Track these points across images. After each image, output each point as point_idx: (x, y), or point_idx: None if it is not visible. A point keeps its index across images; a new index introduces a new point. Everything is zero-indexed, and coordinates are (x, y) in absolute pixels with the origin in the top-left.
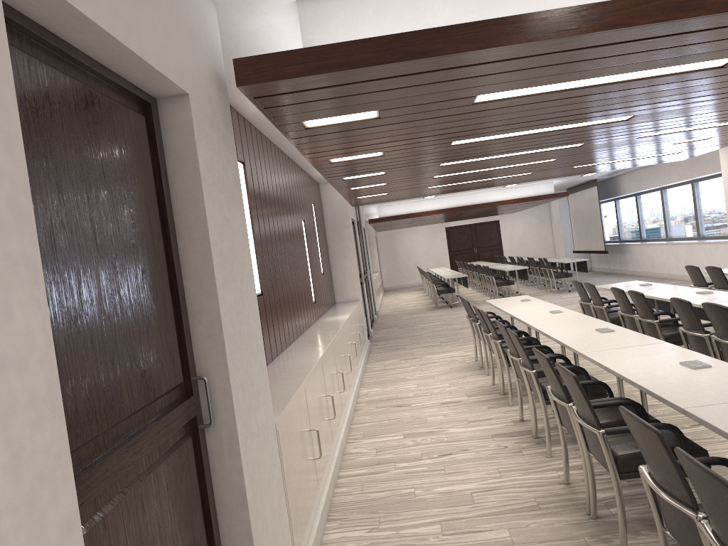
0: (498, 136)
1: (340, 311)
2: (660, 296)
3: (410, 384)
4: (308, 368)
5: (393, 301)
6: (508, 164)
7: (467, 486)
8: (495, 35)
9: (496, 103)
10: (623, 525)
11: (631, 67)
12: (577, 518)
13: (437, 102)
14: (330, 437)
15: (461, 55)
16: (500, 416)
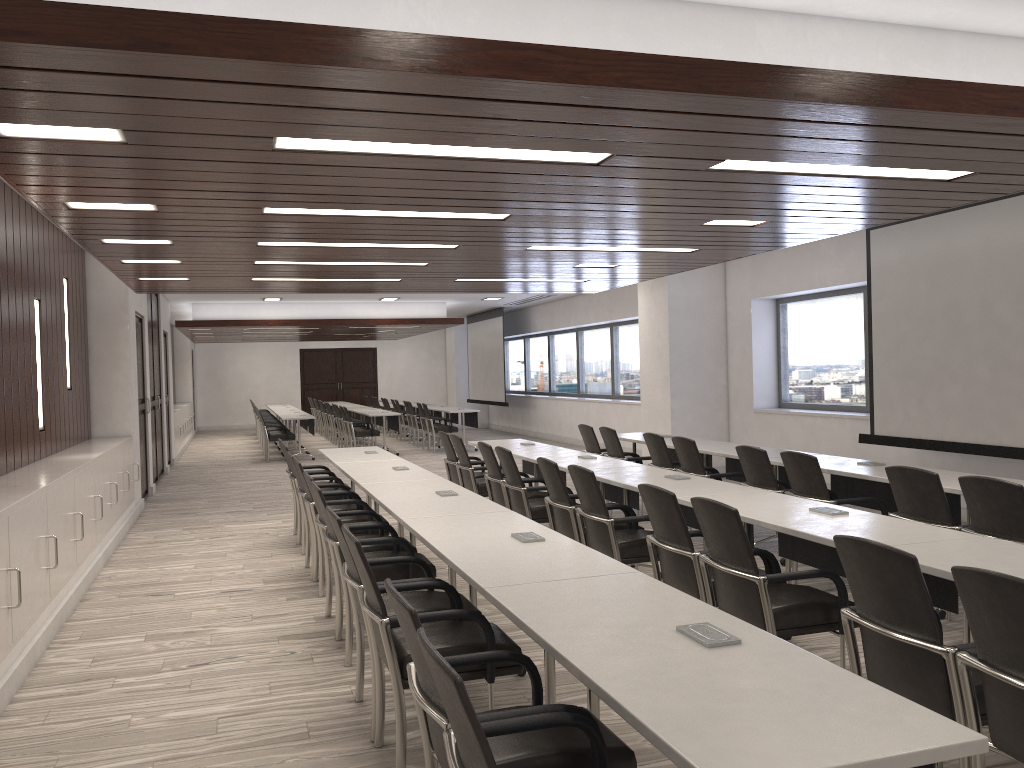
0: (331, 212)
1: (91, 449)
2: (536, 457)
3: (185, 564)
4: None
5: (205, 447)
6: (362, 260)
7: (215, 709)
8: (277, 44)
9: (309, 156)
10: (402, 752)
11: (483, 140)
12: (356, 748)
13: (215, 134)
14: (8, 637)
15: (225, 63)
16: (301, 611)
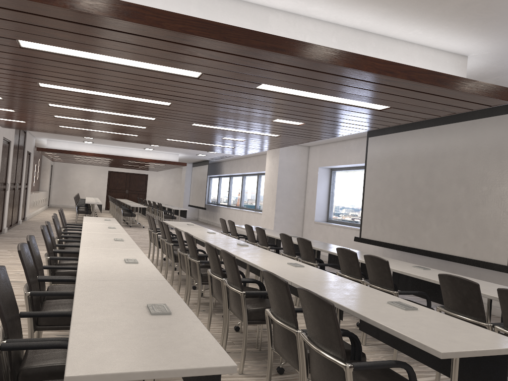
0: (76, 90)
1: None
2: (186, 230)
3: None
4: None
5: (49, 214)
6: (110, 121)
7: None
8: None
9: (42, 53)
10: None
11: (129, 55)
12: None
13: None
14: None
15: None
16: None
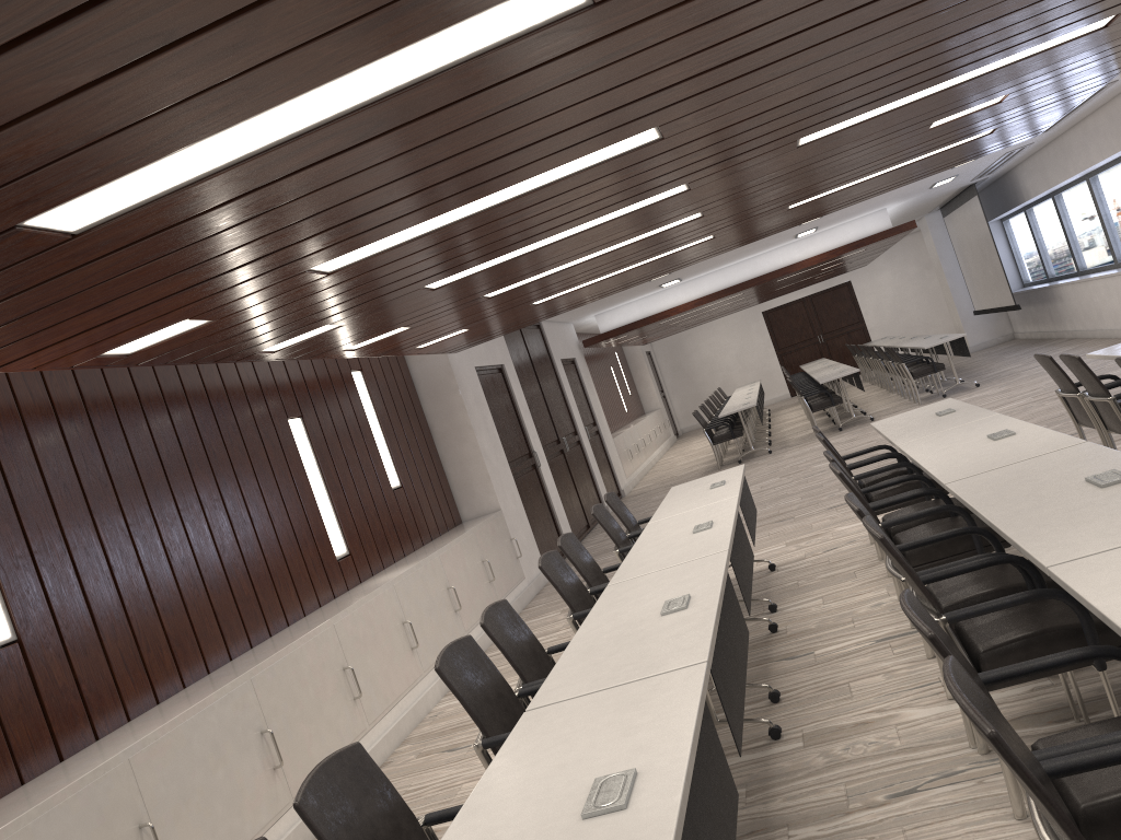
0: (404, 236)
1: (424, 552)
2: (920, 453)
3: None
4: (32, 805)
5: (674, 457)
6: (601, 246)
7: None
8: None
9: (139, 218)
10: None
11: (280, 79)
12: None
13: None
14: None
15: None
16: None
